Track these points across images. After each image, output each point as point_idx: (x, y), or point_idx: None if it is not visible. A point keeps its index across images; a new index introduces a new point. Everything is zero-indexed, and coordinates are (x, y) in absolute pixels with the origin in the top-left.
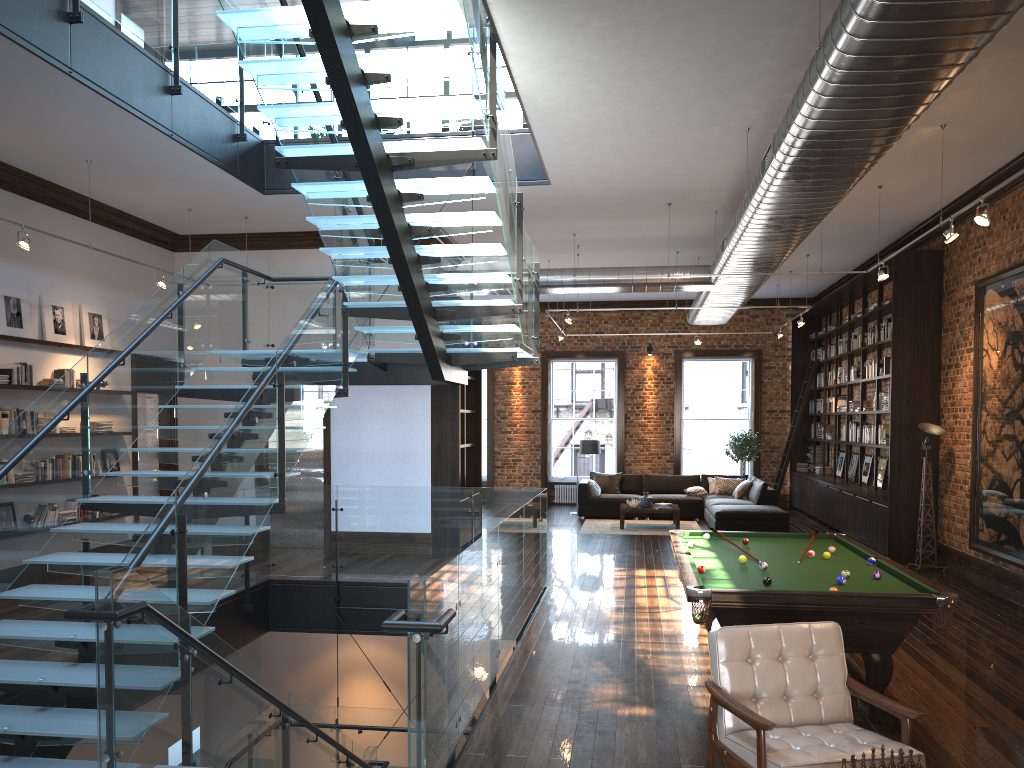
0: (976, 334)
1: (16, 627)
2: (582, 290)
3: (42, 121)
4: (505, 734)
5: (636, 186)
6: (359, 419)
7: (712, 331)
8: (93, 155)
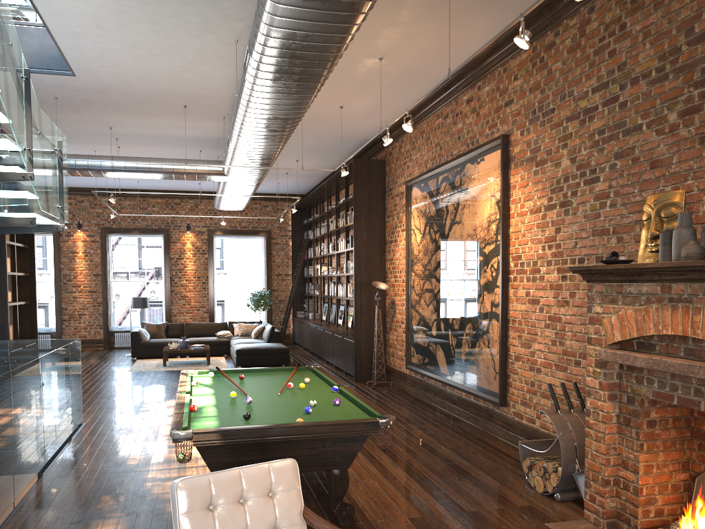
0: (407, 218)
1: None
2: (120, 175)
3: None
4: None
5: (154, 86)
6: None
7: (235, 216)
8: None
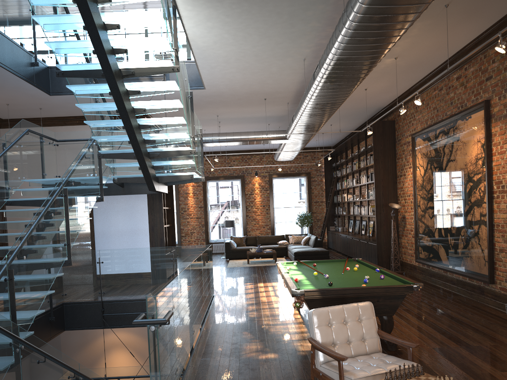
0: (413, 159)
1: None
2: (223, 144)
3: None
4: (201, 375)
5: (249, 89)
6: (109, 214)
7: (286, 164)
8: None
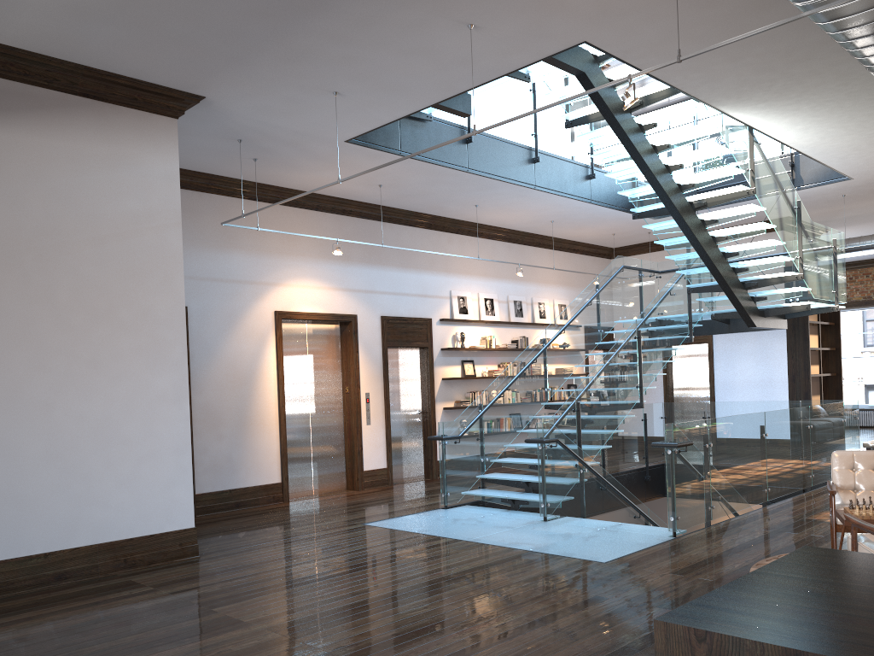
0: None
1: (512, 459)
2: None
3: (526, 209)
4: (745, 521)
5: None
6: (733, 359)
7: None
8: (553, 218)
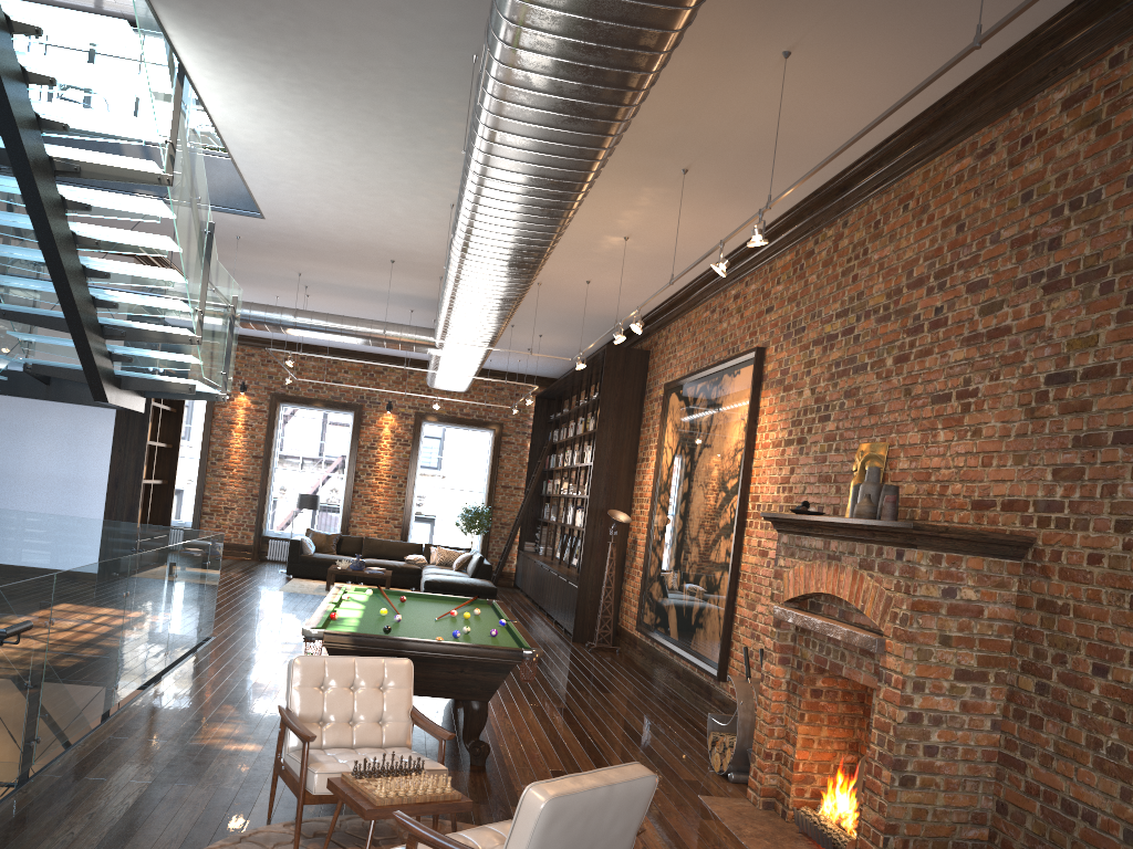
0: (660, 432)
1: None
2: (303, 333)
3: None
4: (93, 761)
5: (355, 237)
6: (24, 437)
7: (456, 397)
8: None
